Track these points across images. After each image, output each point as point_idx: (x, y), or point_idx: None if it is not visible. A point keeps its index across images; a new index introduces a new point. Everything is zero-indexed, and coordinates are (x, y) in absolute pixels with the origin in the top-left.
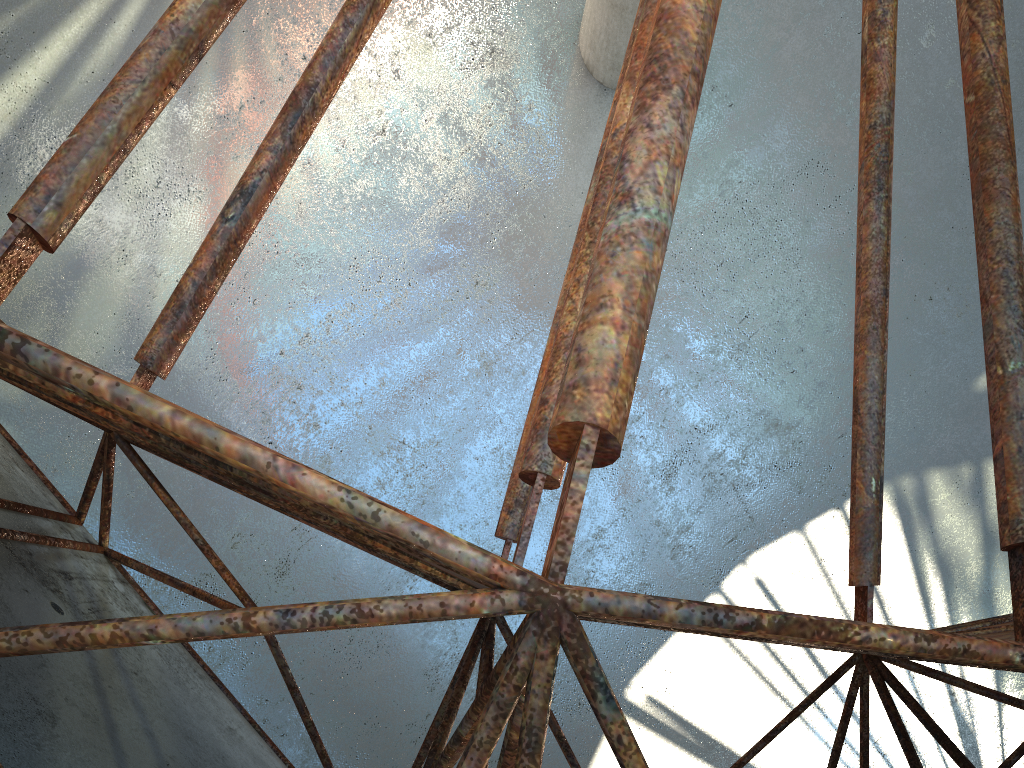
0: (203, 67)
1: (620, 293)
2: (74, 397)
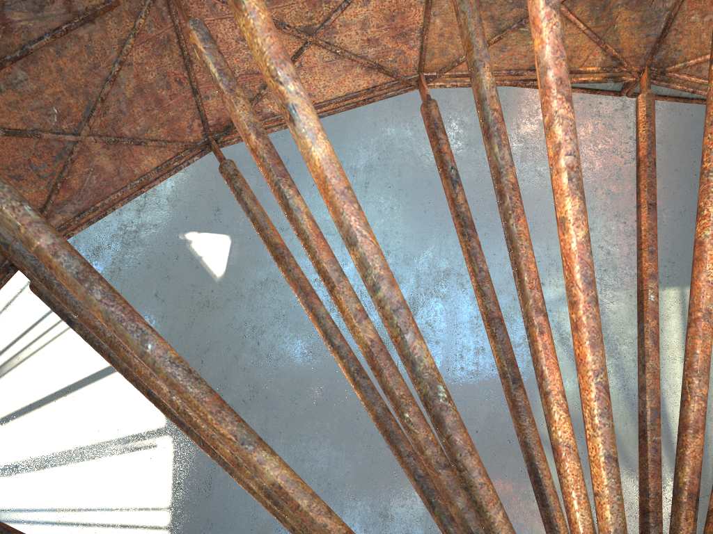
0: (627, 513)
1: None
2: None
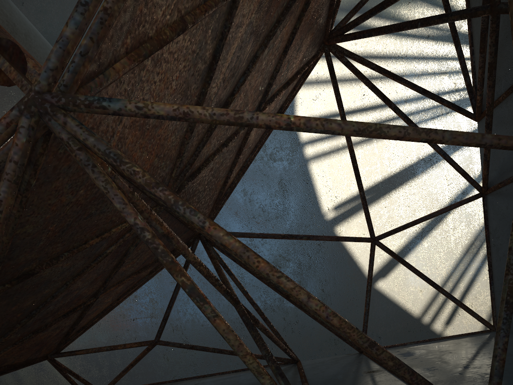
0: None
1: None
2: None
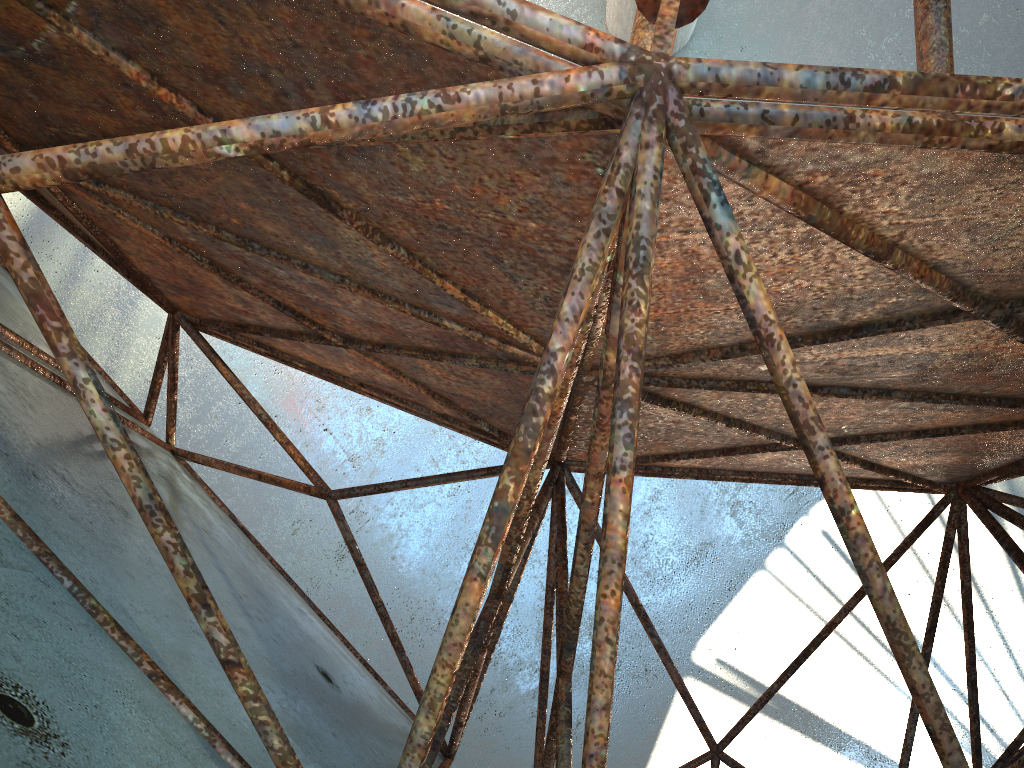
0: None
1: None
2: (138, 73)
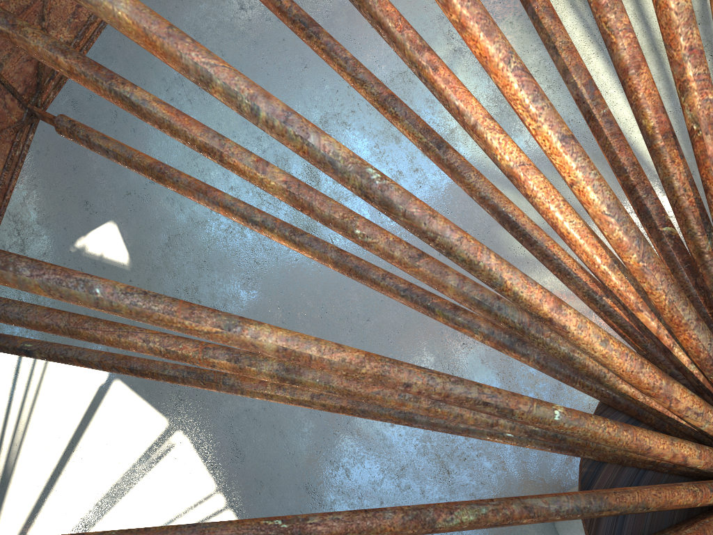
0: None
1: None
2: None
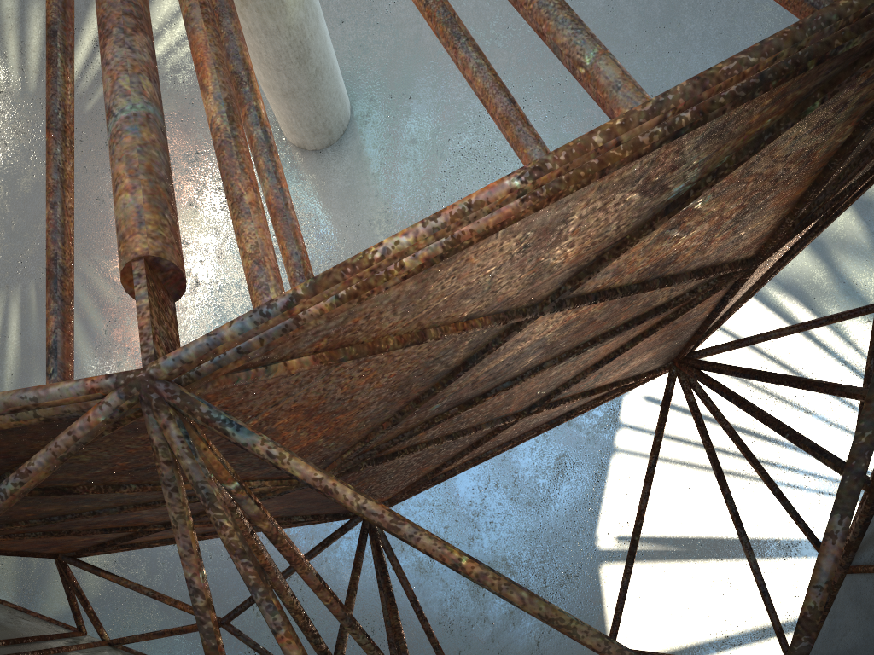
0: None
1: (124, 169)
2: None
